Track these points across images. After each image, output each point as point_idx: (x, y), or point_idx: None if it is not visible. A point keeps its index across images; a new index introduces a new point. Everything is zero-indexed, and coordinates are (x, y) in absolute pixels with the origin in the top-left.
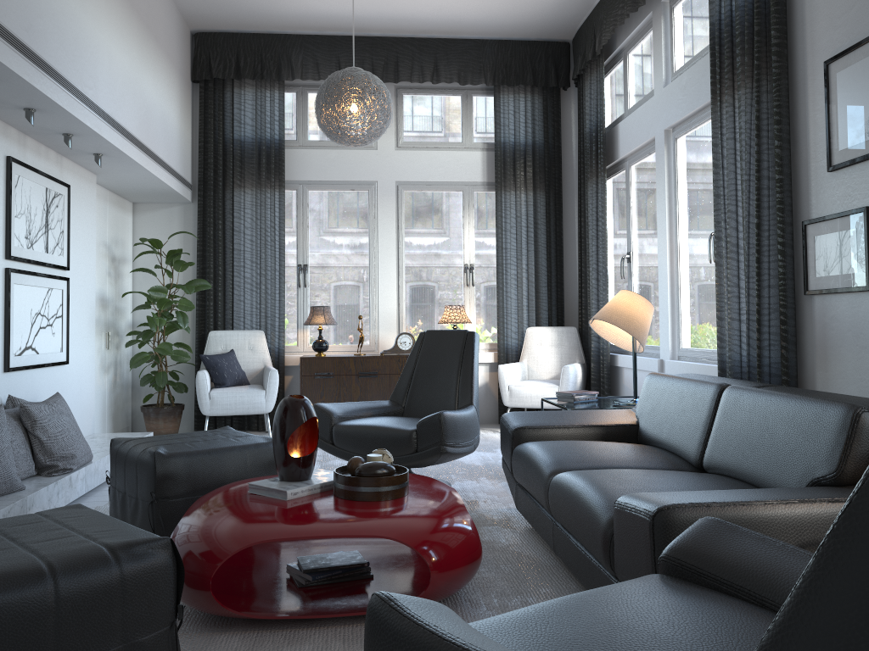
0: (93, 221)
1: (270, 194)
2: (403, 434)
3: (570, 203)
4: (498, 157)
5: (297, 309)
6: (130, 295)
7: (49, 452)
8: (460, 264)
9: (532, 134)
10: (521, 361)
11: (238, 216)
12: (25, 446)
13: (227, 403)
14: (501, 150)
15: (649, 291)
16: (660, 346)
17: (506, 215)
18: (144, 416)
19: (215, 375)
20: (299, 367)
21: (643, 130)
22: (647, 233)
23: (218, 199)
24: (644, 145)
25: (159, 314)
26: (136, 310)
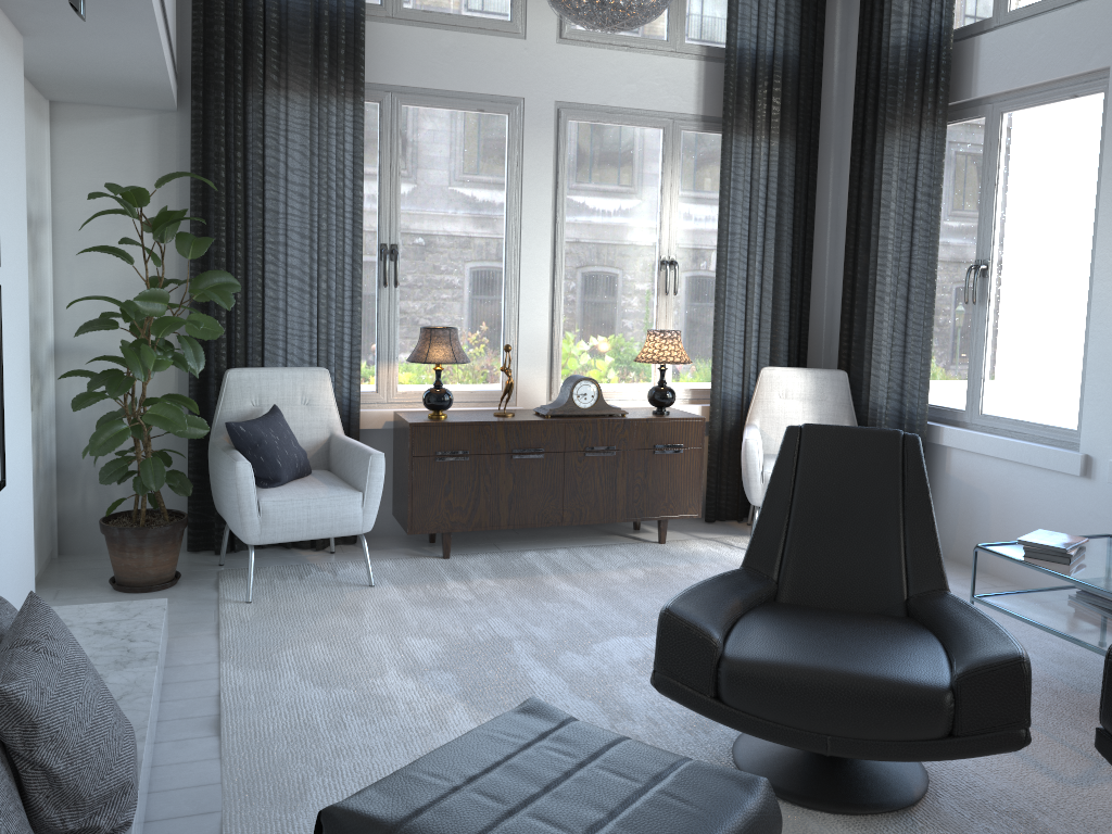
0: (22, 145)
1: (337, 107)
2: (924, 698)
3: (824, 163)
4: (732, 73)
5: (377, 326)
6: (49, 291)
7: (73, 797)
8: (652, 255)
9: (783, 38)
10: (751, 423)
11: (275, 146)
12: (13, 802)
13: (292, 521)
14: (736, 62)
15: (1037, 331)
16: (1083, 431)
17: (737, 177)
18: (111, 543)
19: (259, 461)
20: (409, 441)
21: (1069, 54)
22: (1040, 233)
23: (236, 109)
24: (1058, 79)
25: (141, 343)
26: (61, 321)
